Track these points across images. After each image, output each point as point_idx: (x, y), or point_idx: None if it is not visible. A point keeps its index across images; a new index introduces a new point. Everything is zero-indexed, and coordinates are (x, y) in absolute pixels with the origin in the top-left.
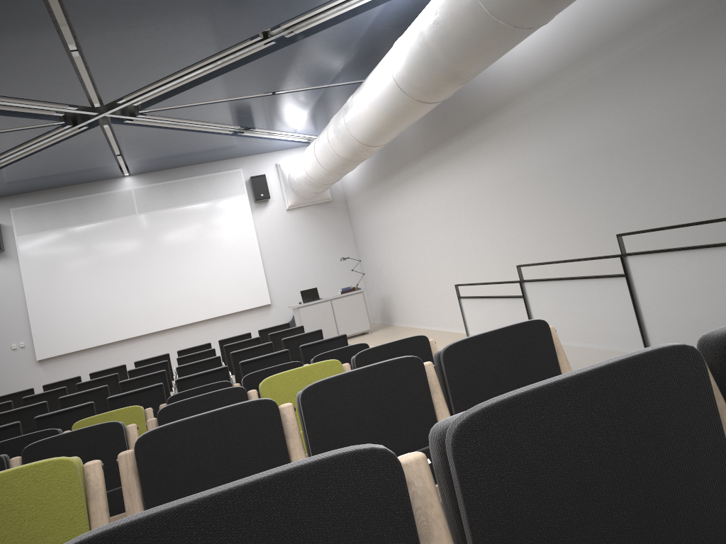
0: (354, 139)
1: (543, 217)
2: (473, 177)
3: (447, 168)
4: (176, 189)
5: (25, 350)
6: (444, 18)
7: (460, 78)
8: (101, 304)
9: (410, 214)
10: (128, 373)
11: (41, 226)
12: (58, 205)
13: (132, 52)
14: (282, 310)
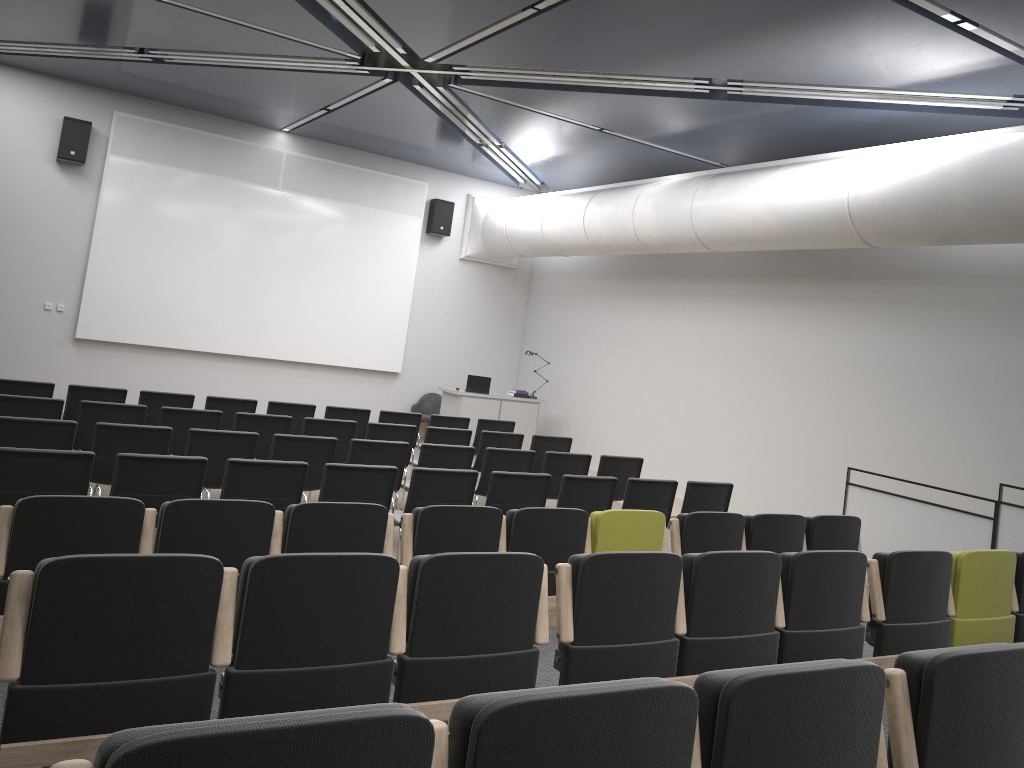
0: (692, 232)
1: (931, 421)
2: (822, 335)
3: (777, 309)
4: (340, 176)
5: (61, 316)
6: (1006, 180)
7: (952, 241)
8: (189, 292)
9: (668, 336)
10: (368, 426)
11: (148, 153)
12: (181, 133)
13: (578, 37)
14: (409, 386)
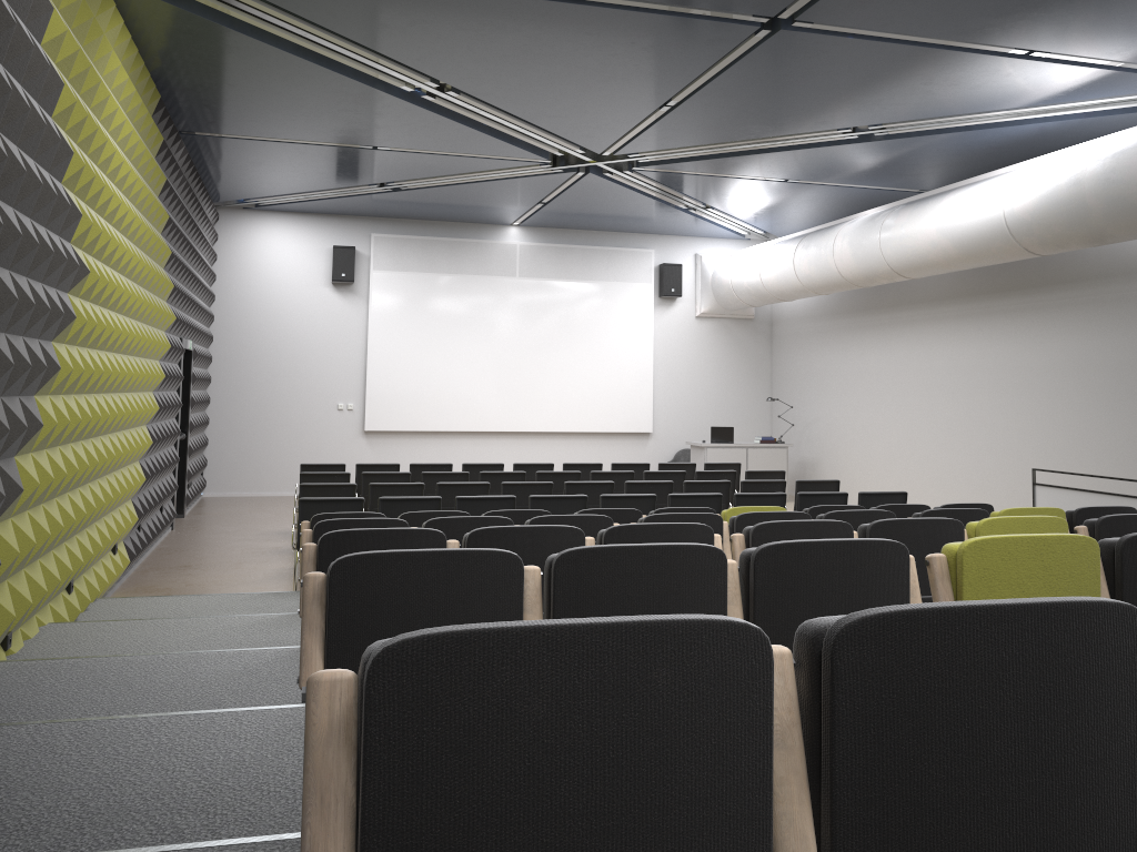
0: (885, 264)
1: (1136, 417)
2: (1031, 346)
3: (988, 326)
4: (570, 257)
5: (352, 414)
6: (1126, 180)
7: (1103, 241)
8: (452, 380)
9: (898, 366)
10: (591, 475)
11: (403, 264)
12: (428, 242)
13: (716, 118)
14: (662, 444)
